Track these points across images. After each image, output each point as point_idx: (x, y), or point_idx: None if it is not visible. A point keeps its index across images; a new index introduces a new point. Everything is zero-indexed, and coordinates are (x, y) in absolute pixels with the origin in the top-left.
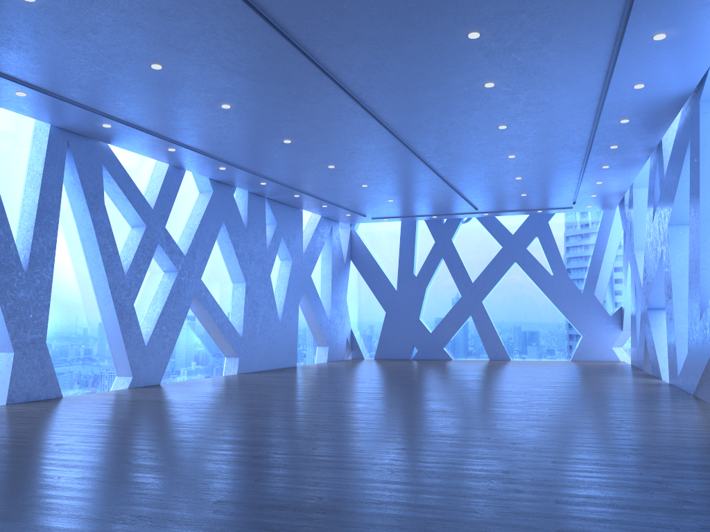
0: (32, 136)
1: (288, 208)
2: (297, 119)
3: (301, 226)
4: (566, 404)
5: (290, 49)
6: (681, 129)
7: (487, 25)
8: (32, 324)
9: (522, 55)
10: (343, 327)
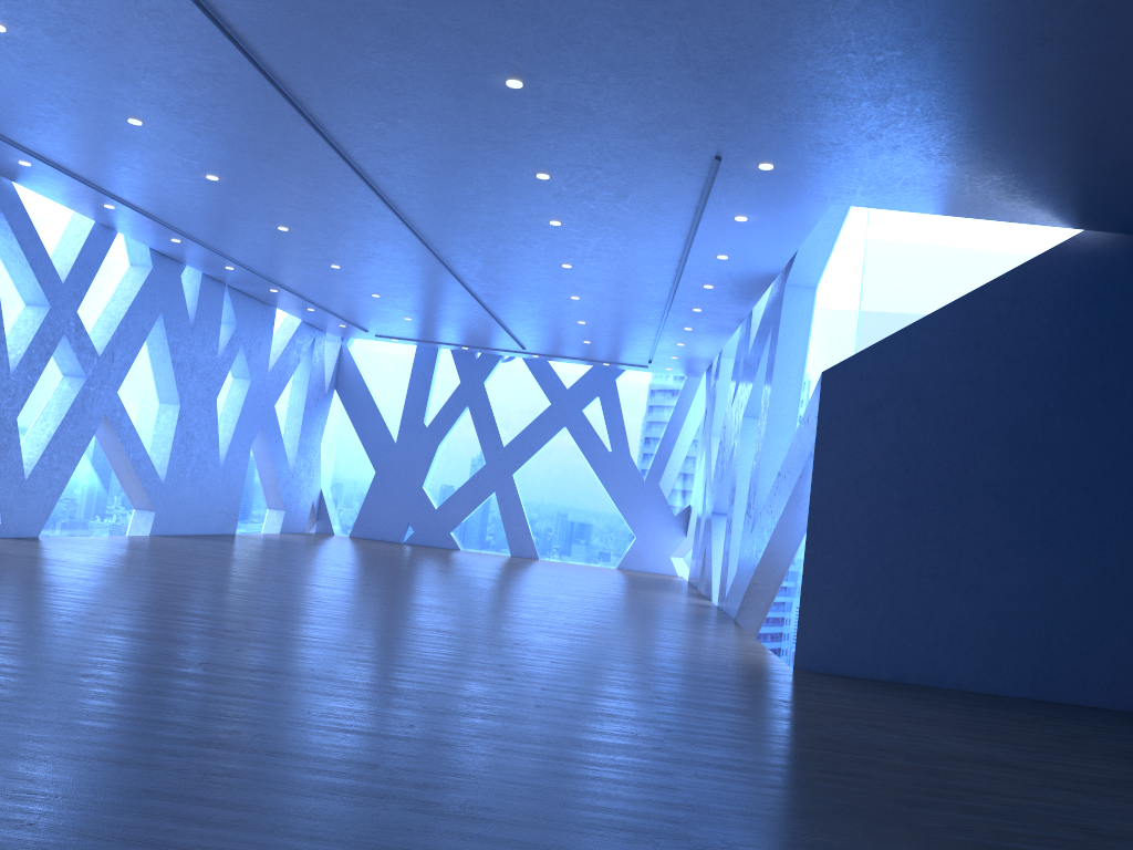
0: None
1: (256, 304)
2: (305, 209)
3: (272, 333)
4: (588, 614)
5: (321, 143)
6: (768, 308)
7: (559, 171)
8: None
9: (595, 204)
10: (310, 485)
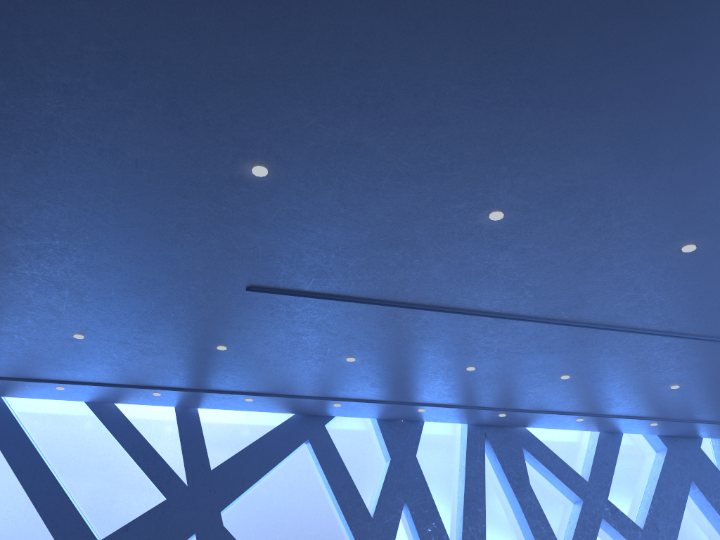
0: (460, 436)
1: None
2: (647, 367)
3: None
4: None
5: (541, 324)
6: None
7: (685, 236)
8: None
9: None
10: None
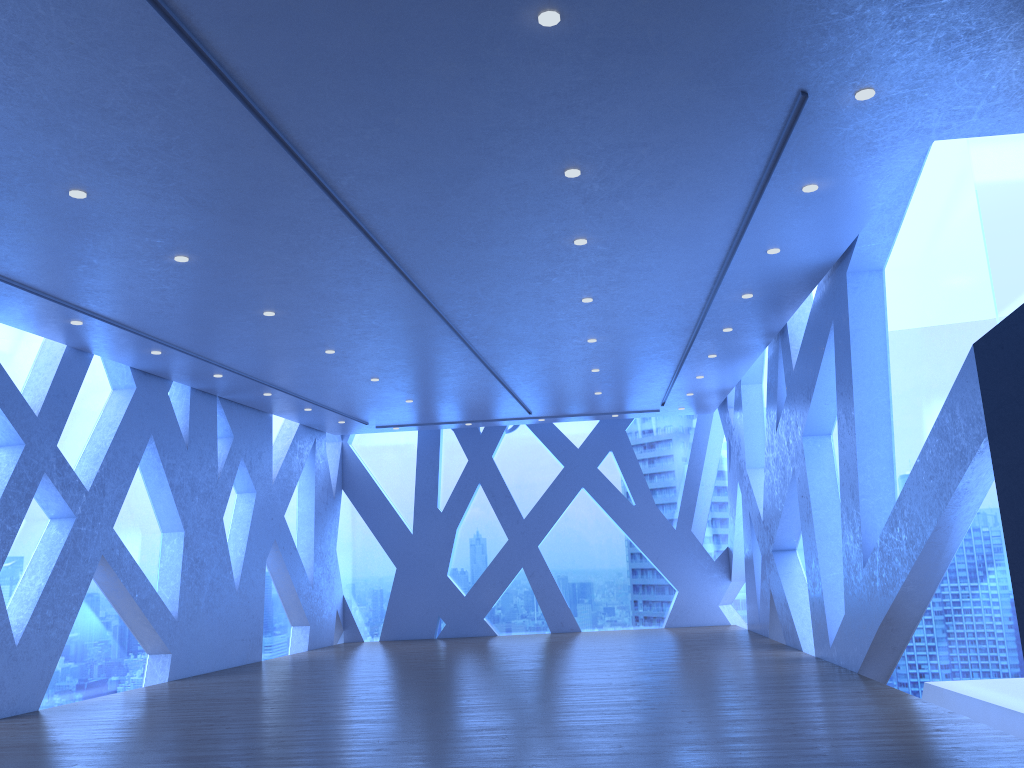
0: None
1: (250, 413)
2: (291, 281)
3: (271, 440)
4: (700, 700)
5: (302, 178)
6: (817, 308)
7: (593, 160)
8: None
9: (632, 203)
10: (332, 593)
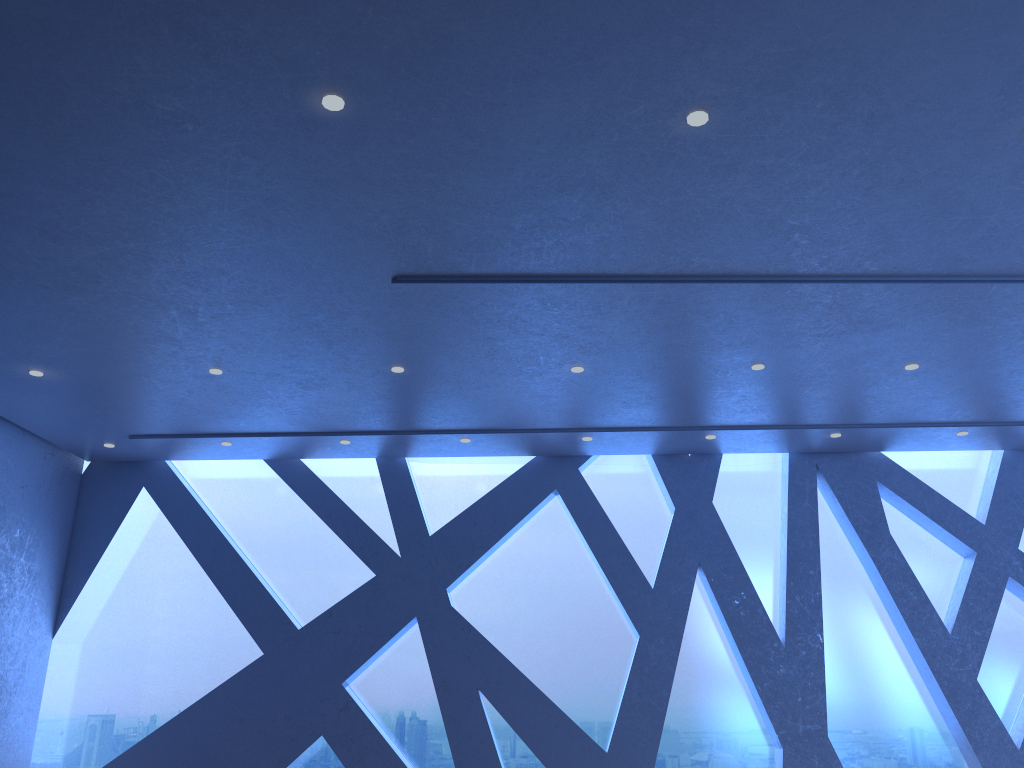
0: (781, 471)
1: None
2: None
3: None
4: None
5: (840, 285)
6: None
7: None
8: (803, 710)
9: None
10: None
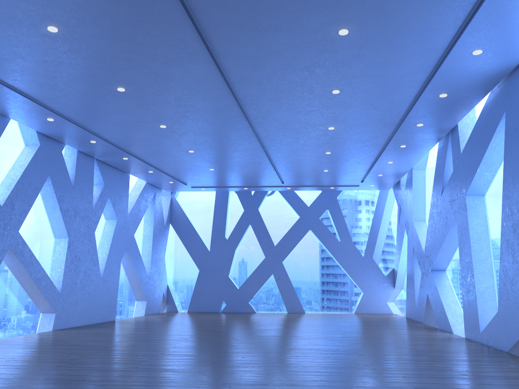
0: None
1: (116, 171)
2: (134, 59)
3: (128, 189)
4: (411, 368)
5: None
6: (489, 106)
7: None
8: None
9: None
10: (161, 283)
